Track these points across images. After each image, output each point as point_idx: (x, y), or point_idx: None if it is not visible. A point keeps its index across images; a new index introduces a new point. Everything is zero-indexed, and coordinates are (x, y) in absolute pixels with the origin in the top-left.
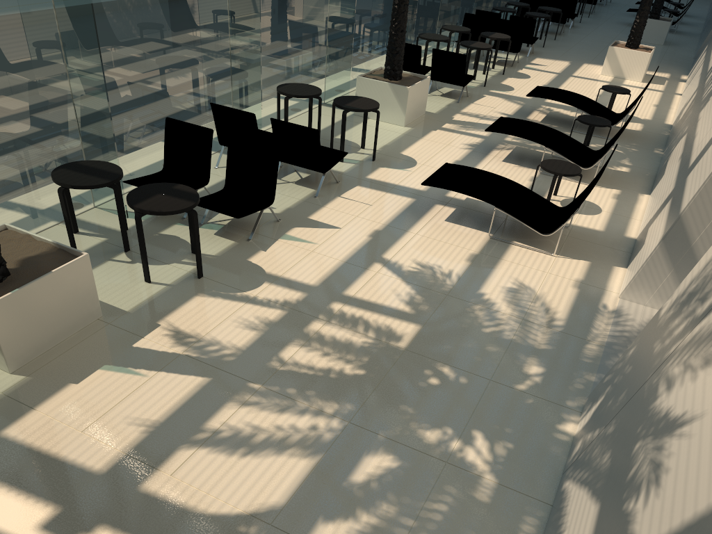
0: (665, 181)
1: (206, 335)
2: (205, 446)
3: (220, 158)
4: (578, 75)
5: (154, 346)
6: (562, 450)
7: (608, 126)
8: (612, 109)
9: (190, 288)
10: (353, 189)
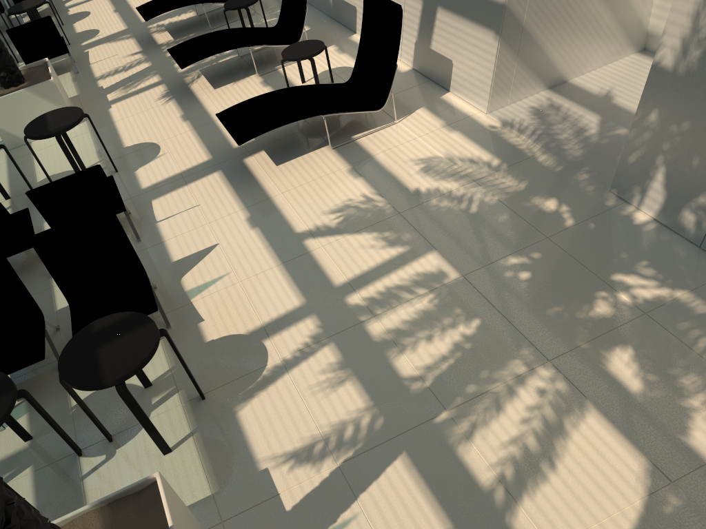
0: None
1: (321, 429)
2: (518, 497)
3: None
4: None
5: (305, 487)
6: (668, 234)
7: None
8: None
9: (217, 414)
10: (155, 206)
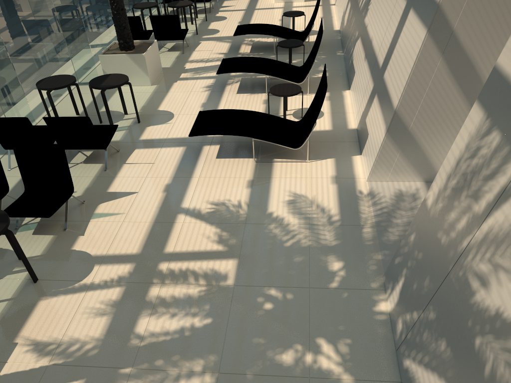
0: (360, 79)
1: (64, 337)
2: None
3: (10, 161)
4: (260, 7)
5: (20, 367)
6: (386, 329)
7: (302, 45)
8: (295, 28)
9: (31, 296)
10: (133, 153)
